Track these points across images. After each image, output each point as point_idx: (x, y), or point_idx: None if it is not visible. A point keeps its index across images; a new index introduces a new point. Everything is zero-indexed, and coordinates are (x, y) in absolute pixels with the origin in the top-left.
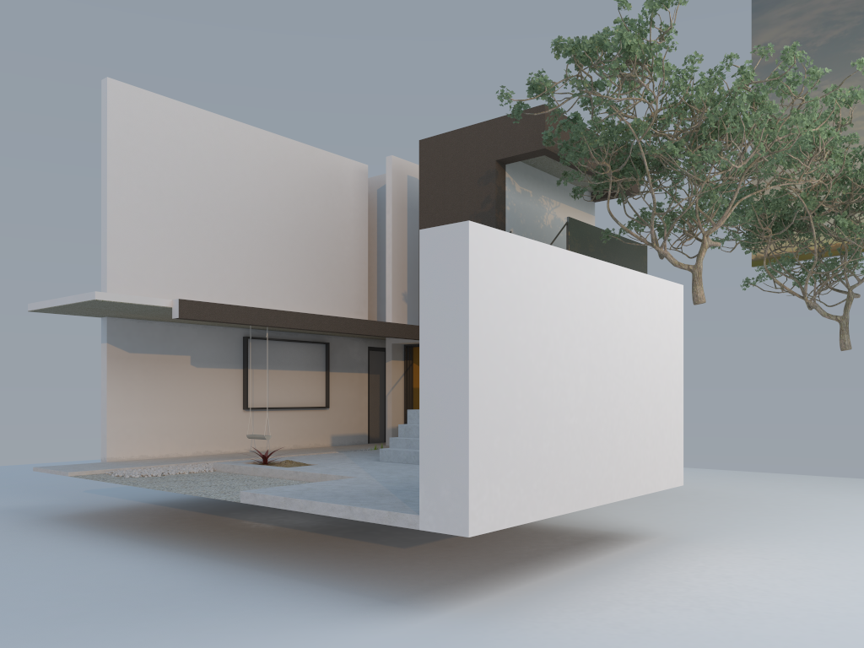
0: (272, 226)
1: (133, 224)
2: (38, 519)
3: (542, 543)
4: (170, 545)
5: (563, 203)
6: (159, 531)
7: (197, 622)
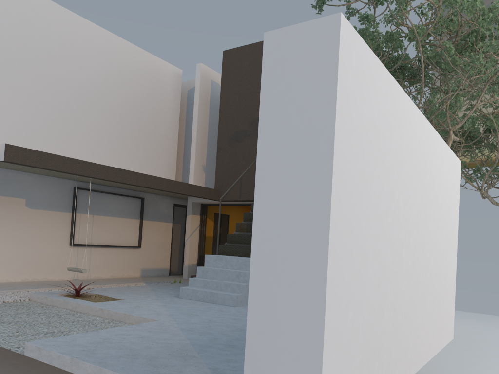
0: (105, 103)
1: None
2: None
3: None
4: None
5: None
6: None
7: None
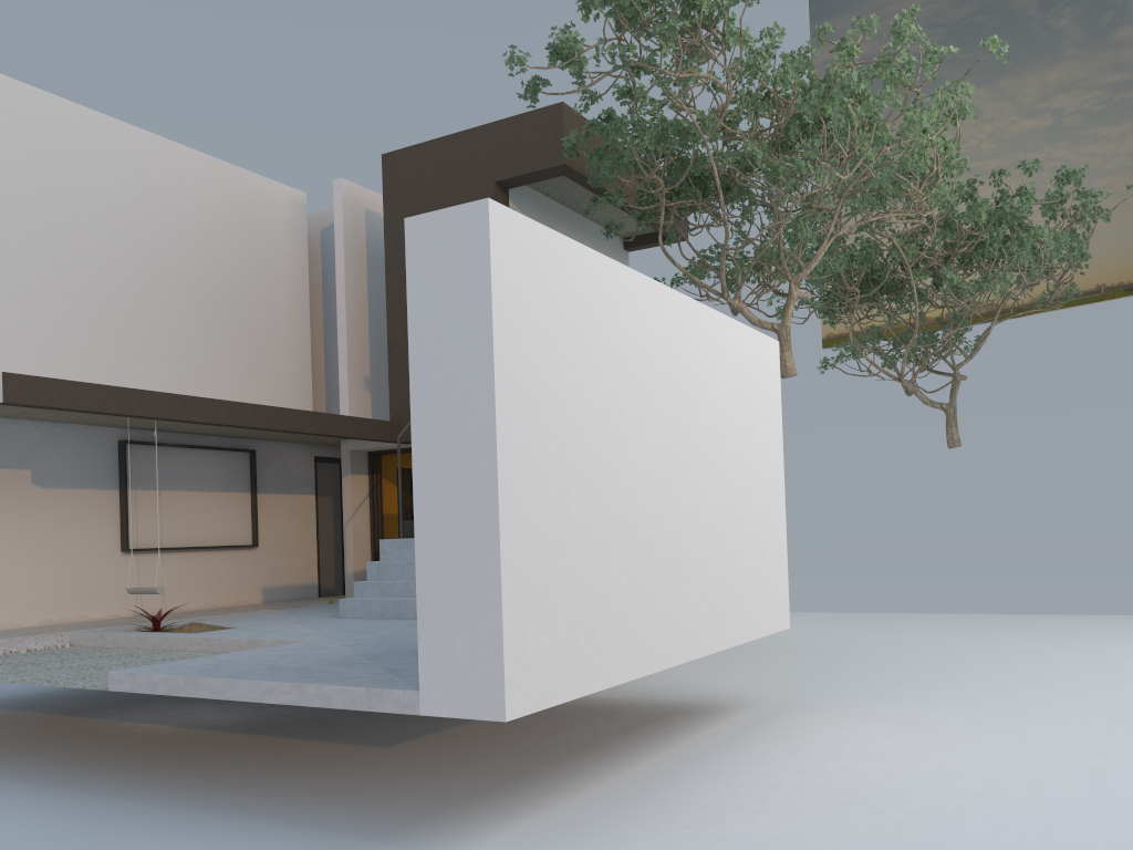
0: (162, 275)
1: None
2: None
3: (595, 726)
4: None
5: None
6: None
7: None
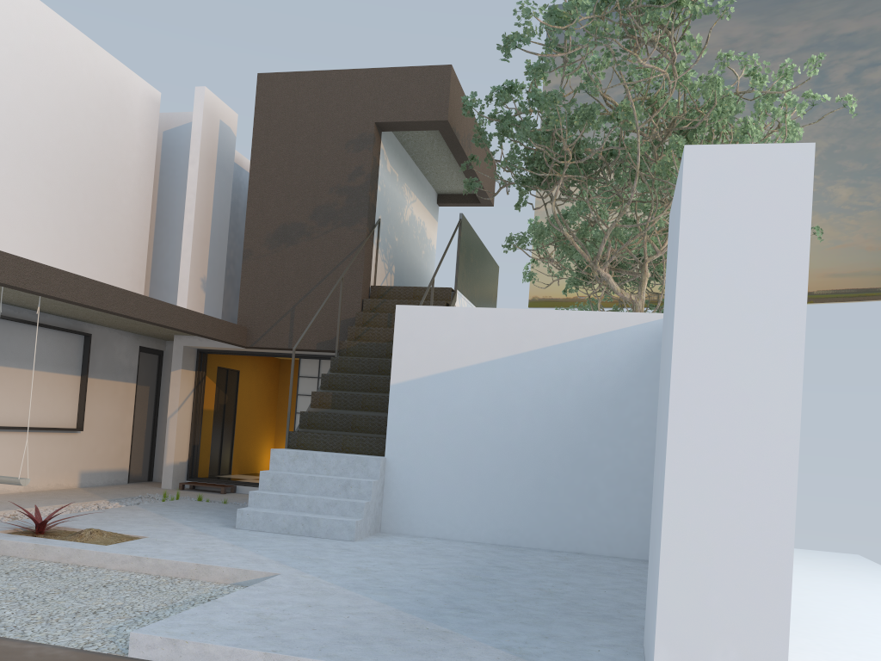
0: (24, 142)
1: None
2: None
3: None
4: None
5: (418, 199)
6: None
7: None
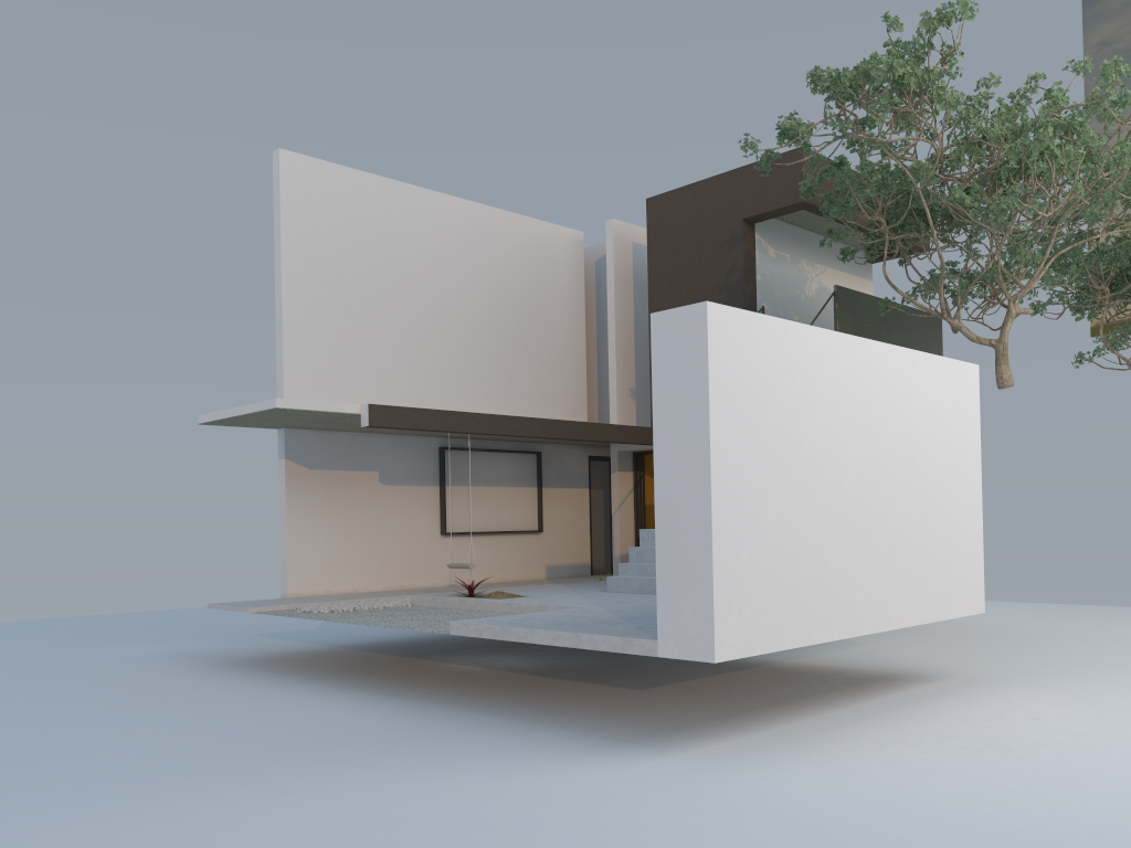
0: (470, 313)
1: (311, 318)
2: (215, 663)
3: (807, 685)
4: (368, 688)
5: (830, 268)
6: (352, 674)
7: (412, 759)
